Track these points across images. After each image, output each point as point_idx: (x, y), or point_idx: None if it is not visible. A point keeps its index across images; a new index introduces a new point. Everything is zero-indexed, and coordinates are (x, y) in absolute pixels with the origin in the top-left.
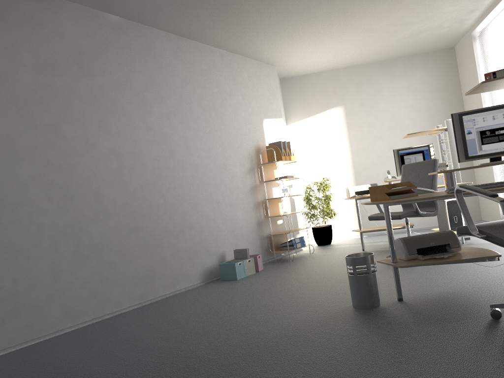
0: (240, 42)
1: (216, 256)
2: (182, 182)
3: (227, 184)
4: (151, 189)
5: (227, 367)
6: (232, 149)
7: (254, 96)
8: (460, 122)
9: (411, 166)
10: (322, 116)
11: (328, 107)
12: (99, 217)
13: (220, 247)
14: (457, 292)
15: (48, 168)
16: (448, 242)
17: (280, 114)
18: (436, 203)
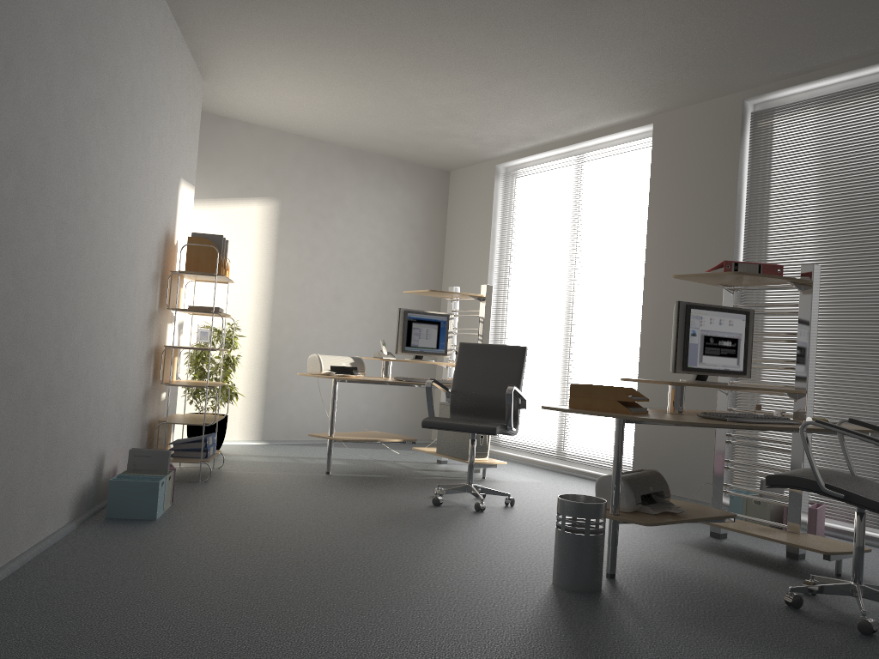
0: (219, 12)
1: (95, 460)
2: (86, 273)
3: (130, 298)
4: (47, 276)
5: None
6: (146, 224)
7: (180, 126)
8: (688, 317)
9: (478, 348)
10: (239, 206)
11: (254, 192)
12: None
13: (102, 439)
14: (660, 564)
15: None
16: (662, 488)
17: (194, 178)
18: (519, 415)
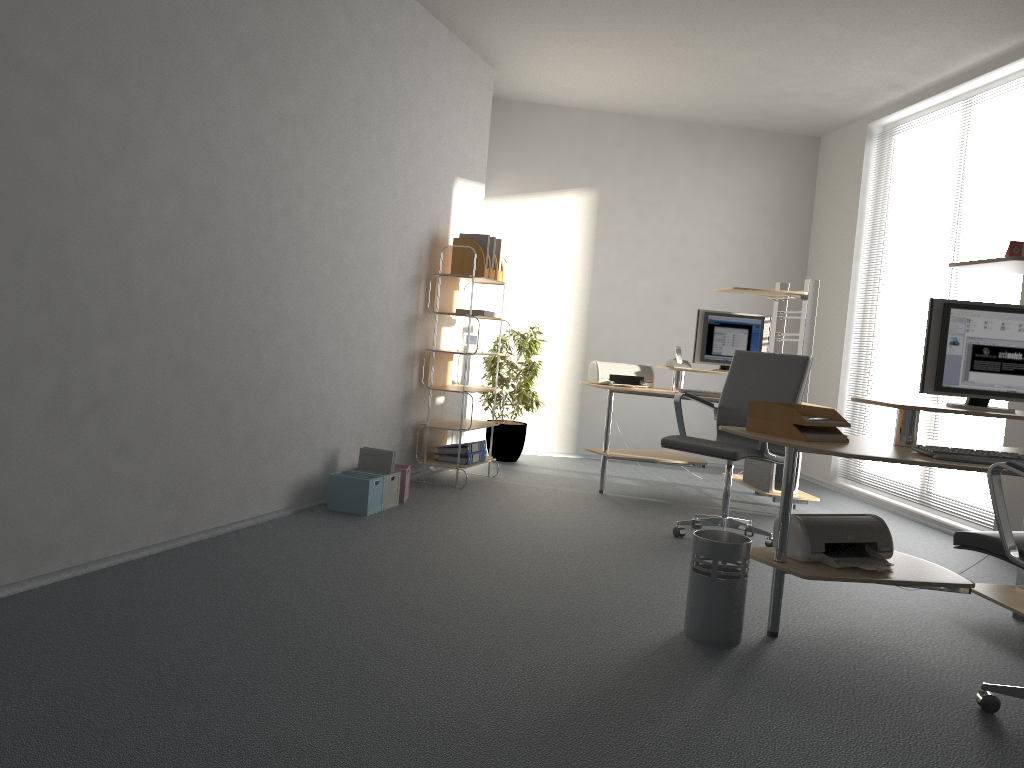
0: (464, 0)
1: (322, 455)
2: (294, 280)
3: (370, 302)
4: (233, 284)
5: (524, 765)
6: (393, 228)
7: (450, 124)
8: (945, 319)
9: (754, 357)
10: (552, 200)
11: (568, 184)
12: (119, 329)
13: (333, 436)
14: (868, 634)
15: (29, 182)
16: (876, 539)
17: (483, 175)
18: None
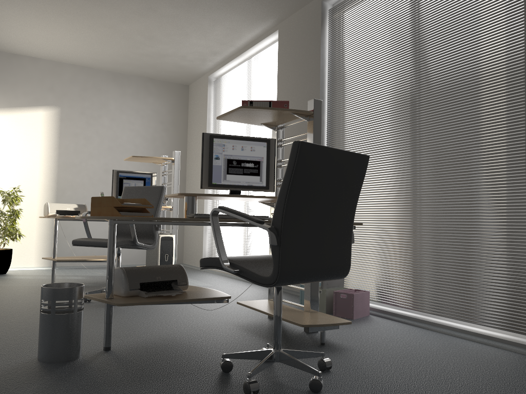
0: None
1: None
2: None
3: None
4: None
5: None
6: None
7: None
8: (211, 144)
9: (134, 189)
10: (29, 112)
11: (40, 103)
12: None
13: None
14: (176, 339)
15: None
16: (176, 278)
17: None
18: (156, 235)
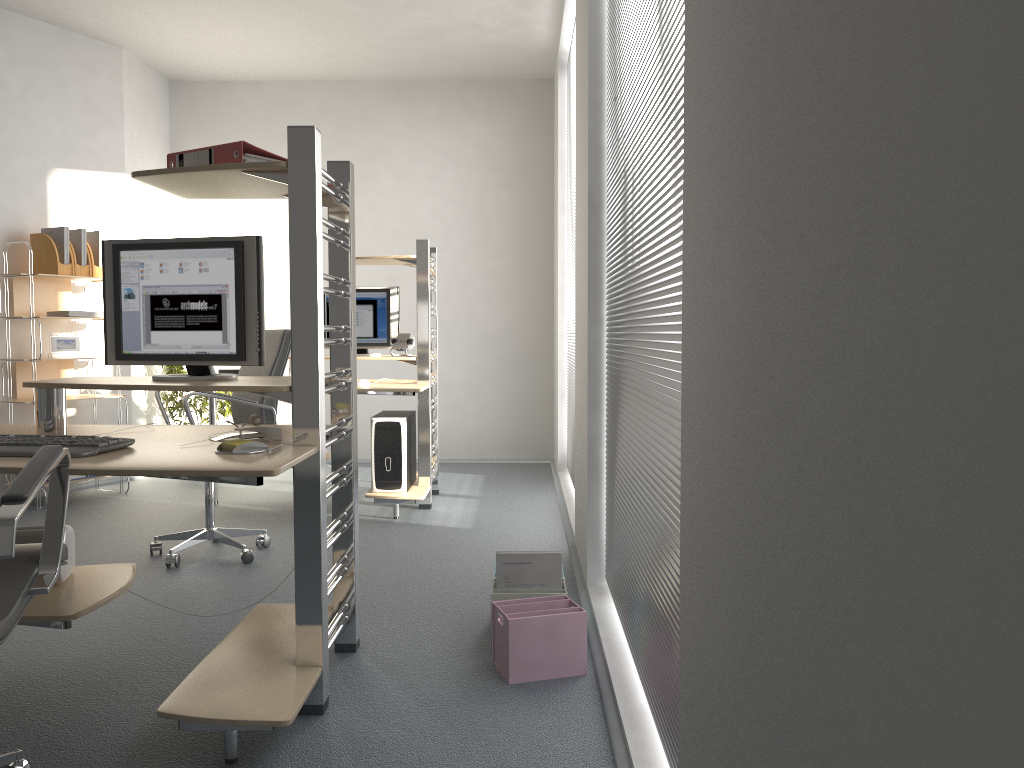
0: None
1: None
2: None
3: None
4: None
5: None
6: None
7: (27, 111)
8: (115, 266)
9: None
10: None
11: None
12: None
13: None
14: (34, 682)
15: None
16: None
17: (118, 164)
18: None
